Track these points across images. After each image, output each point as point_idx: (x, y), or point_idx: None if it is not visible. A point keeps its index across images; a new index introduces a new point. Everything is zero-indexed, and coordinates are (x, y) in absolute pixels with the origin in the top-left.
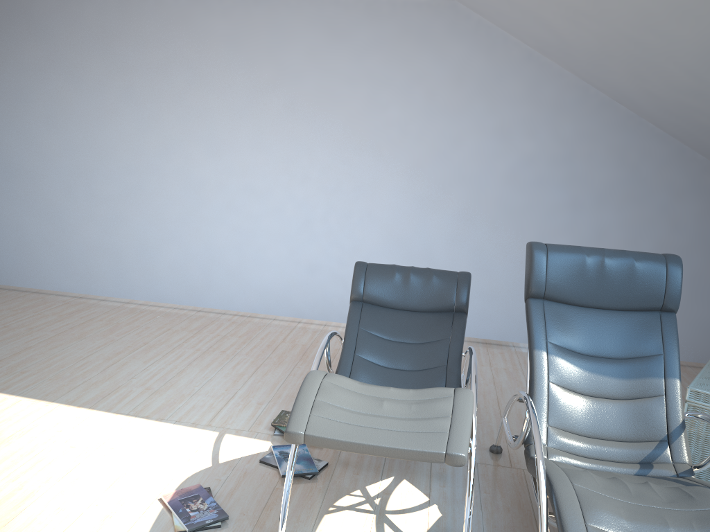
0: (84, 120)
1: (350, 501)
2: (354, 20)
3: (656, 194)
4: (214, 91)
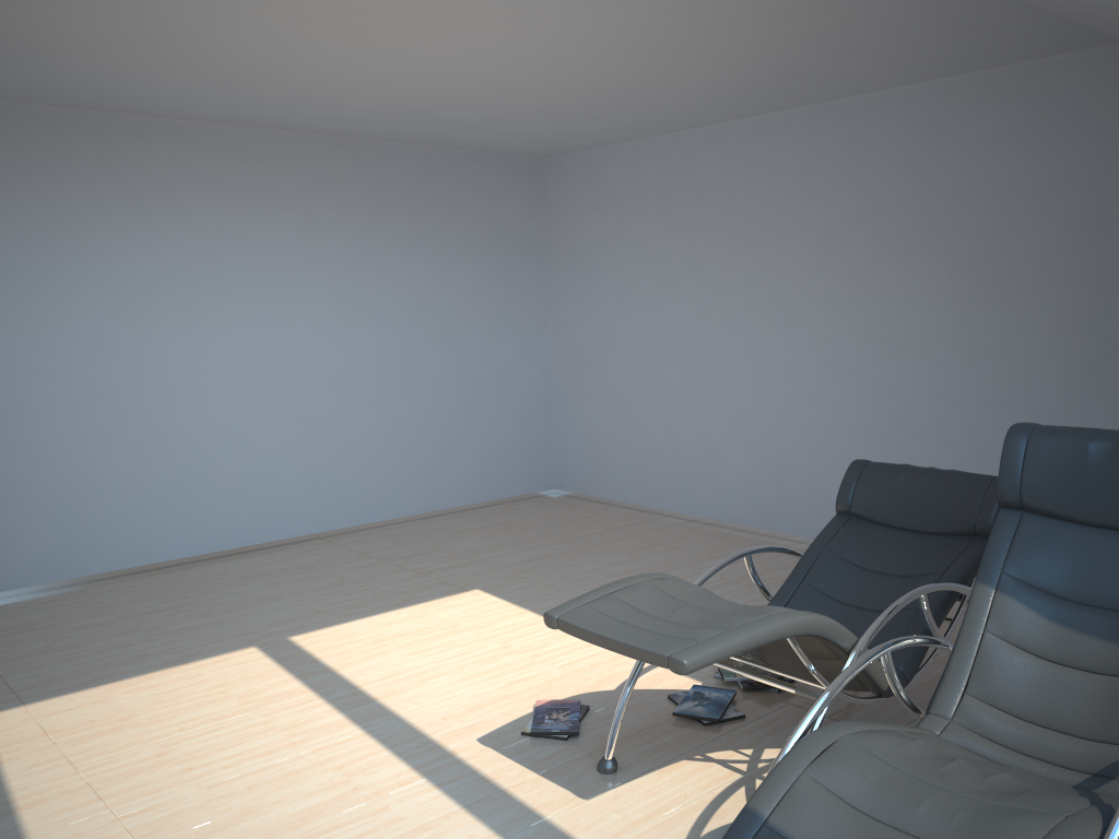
0: (647, 295)
1: (727, 756)
2: (961, 109)
3: None
4: (783, 240)
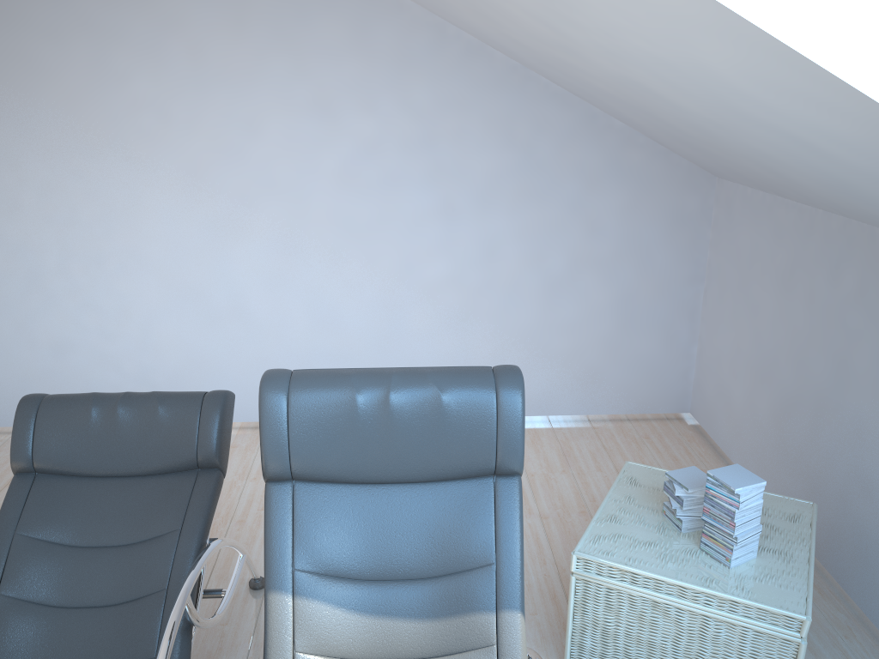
0: None
1: None
2: None
3: (562, 185)
4: None
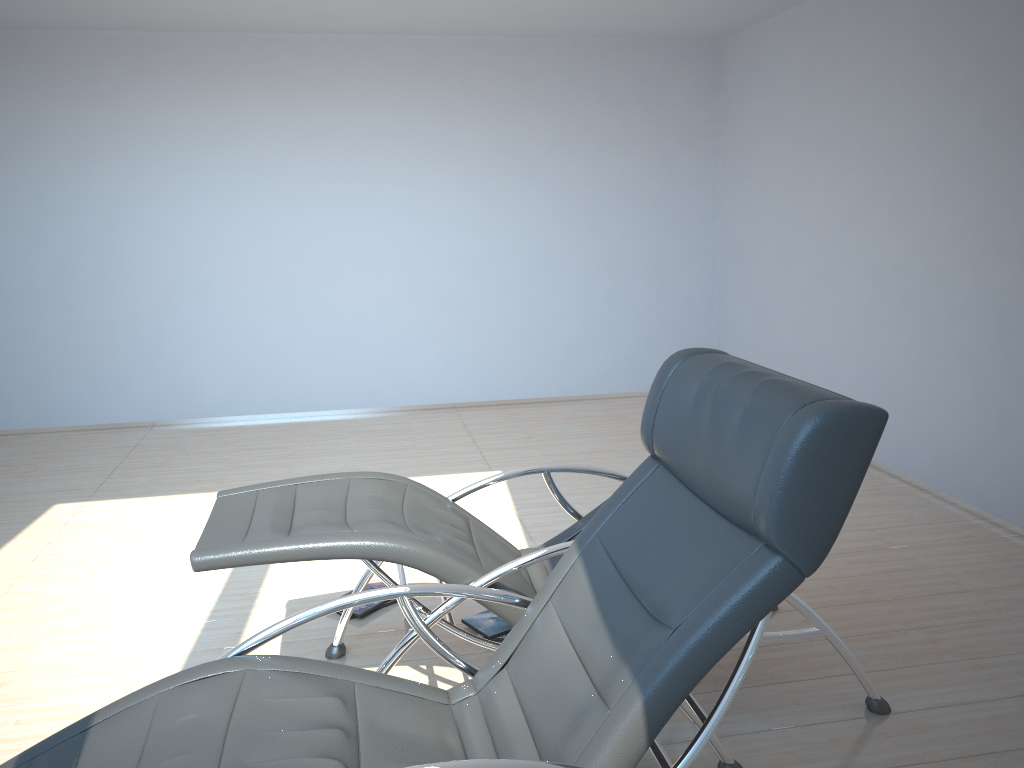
0: (788, 185)
1: (448, 674)
2: None
3: None
4: (900, 116)
